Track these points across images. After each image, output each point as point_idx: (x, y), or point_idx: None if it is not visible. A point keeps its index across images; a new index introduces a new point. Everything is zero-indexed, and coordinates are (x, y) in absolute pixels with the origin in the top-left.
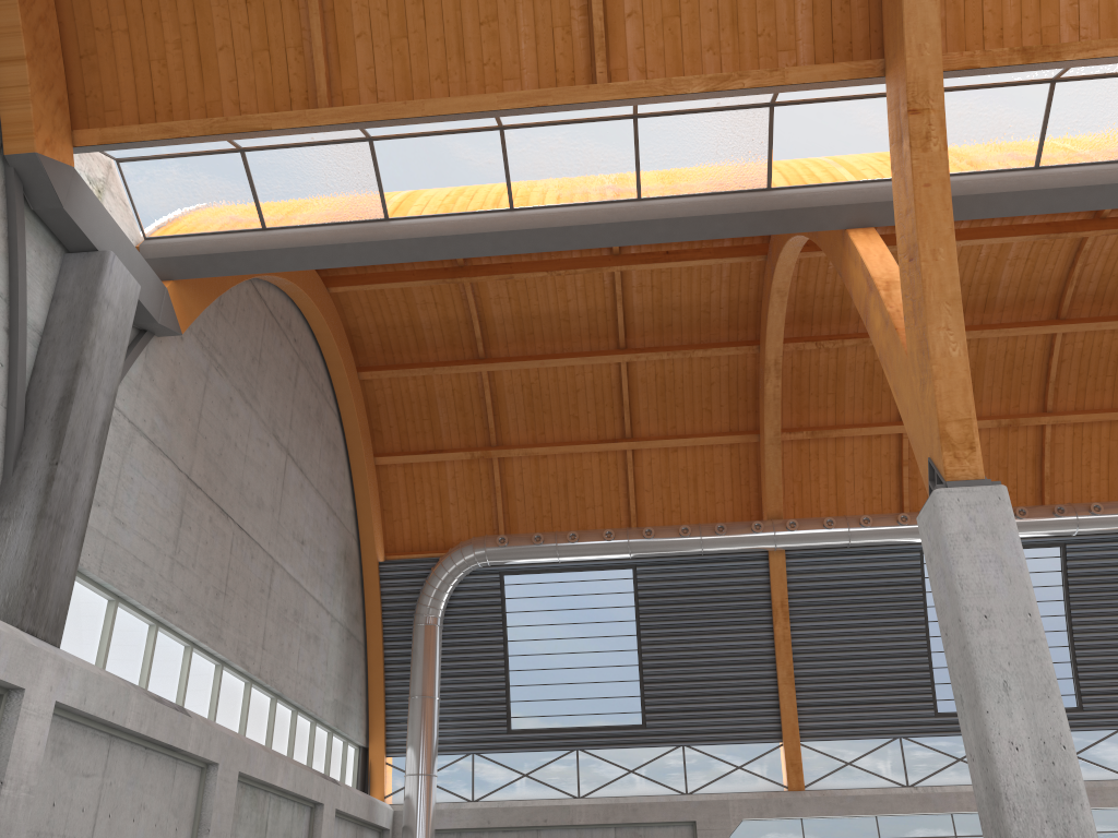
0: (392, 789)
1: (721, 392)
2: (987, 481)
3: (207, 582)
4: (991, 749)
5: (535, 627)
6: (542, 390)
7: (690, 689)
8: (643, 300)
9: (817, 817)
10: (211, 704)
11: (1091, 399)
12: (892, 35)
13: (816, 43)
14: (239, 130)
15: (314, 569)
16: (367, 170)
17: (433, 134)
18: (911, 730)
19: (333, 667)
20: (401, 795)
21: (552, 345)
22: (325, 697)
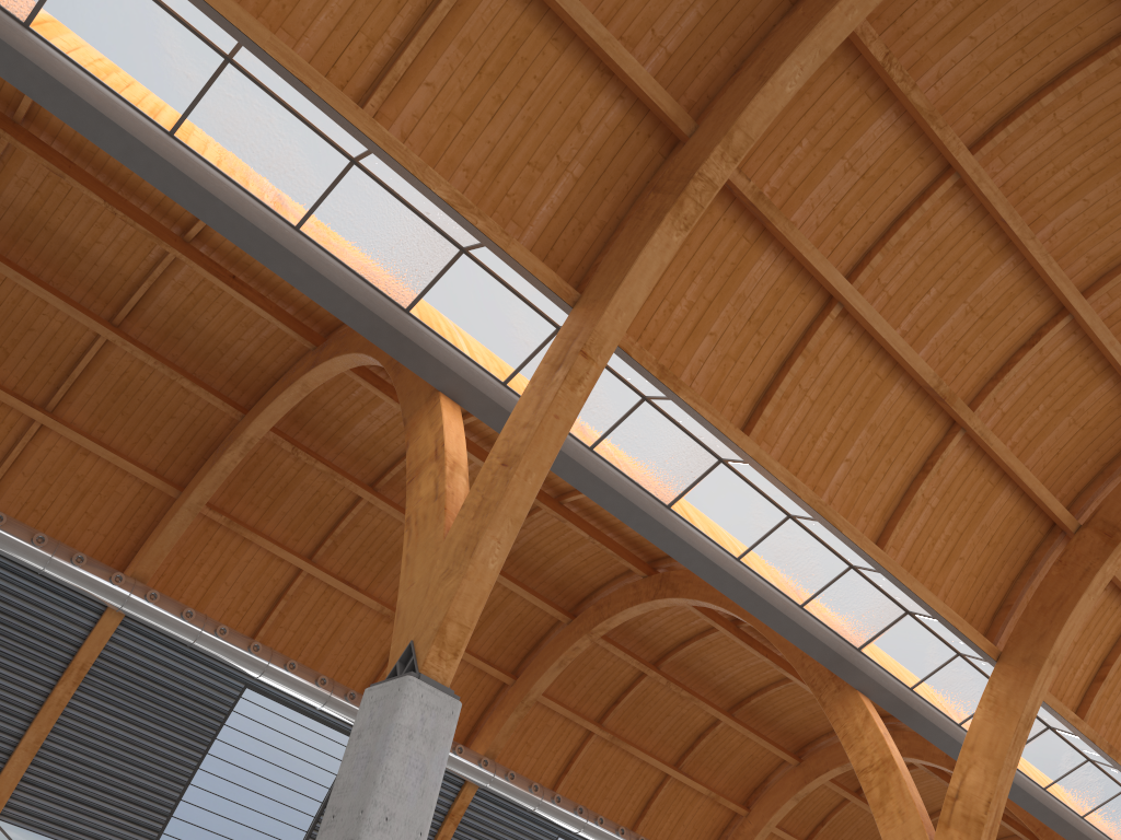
0: None
1: (175, 430)
2: (451, 692)
3: None
4: None
5: None
6: None
7: None
8: (172, 298)
9: None
10: None
11: None
12: (602, 284)
13: (540, 238)
14: None
15: None
16: None
17: (156, 1)
18: None
19: None
20: None
21: (43, 268)
22: None
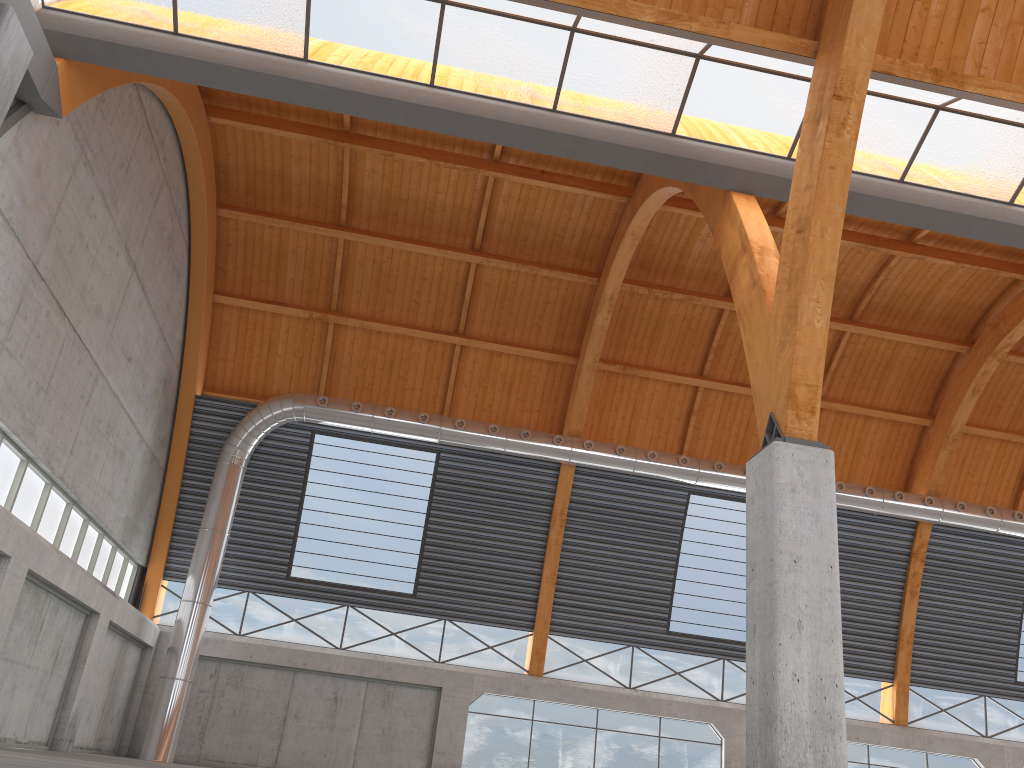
0: (162, 610)
1: (554, 312)
2: (819, 444)
3: (32, 376)
4: (777, 677)
5: (334, 488)
6: (391, 270)
7: (463, 571)
8: (507, 210)
9: (548, 702)
10: (8, 497)
11: (856, 394)
12: (834, 22)
13: (760, 9)
14: None
15: (135, 387)
16: (298, 4)
17: None
18: (643, 641)
19: (132, 485)
20: (170, 618)
21: (412, 230)
22: (119, 513)
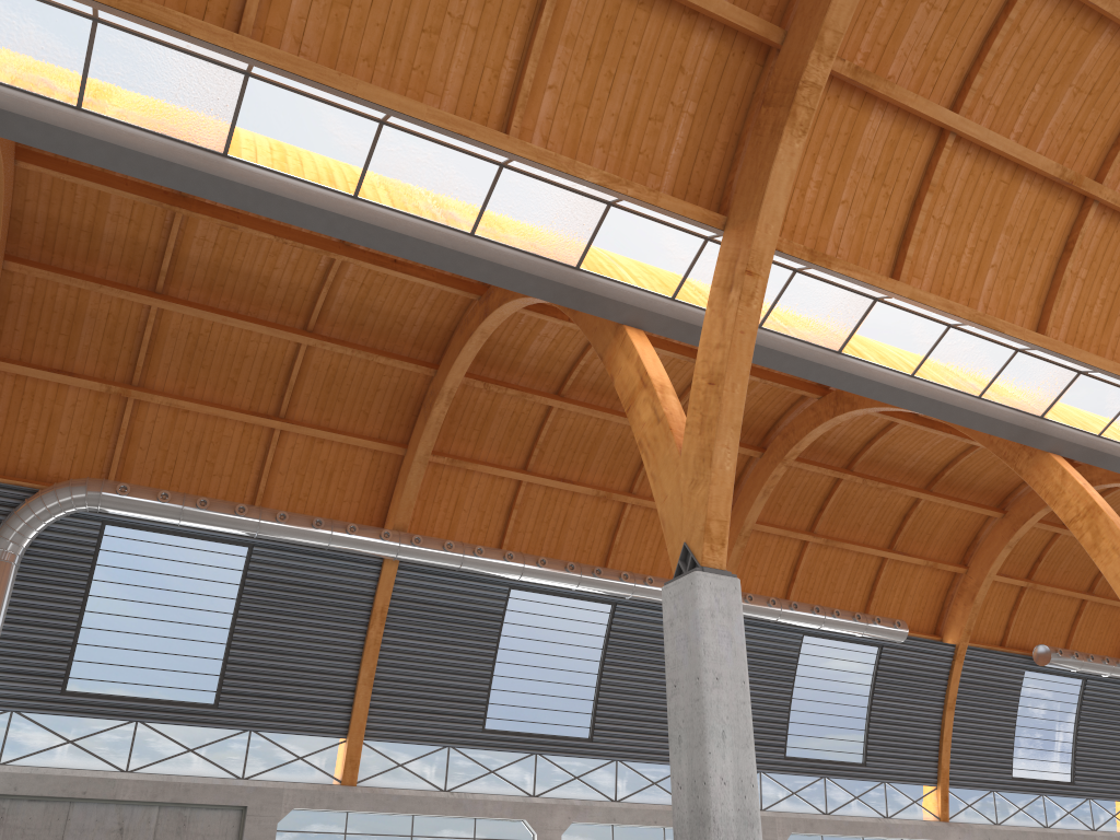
0: None
1: (384, 400)
2: (729, 573)
3: None
4: (708, 781)
5: (125, 587)
6: (209, 344)
7: (273, 675)
8: (348, 293)
9: (362, 812)
10: None
11: None
12: (744, 205)
13: (677, 178)
14: (152, 19)
15: None
16: (228, 101)
17: (315, 98)
18: (459, 741)
19: None
20: None
21: (239, 304)
22: None
